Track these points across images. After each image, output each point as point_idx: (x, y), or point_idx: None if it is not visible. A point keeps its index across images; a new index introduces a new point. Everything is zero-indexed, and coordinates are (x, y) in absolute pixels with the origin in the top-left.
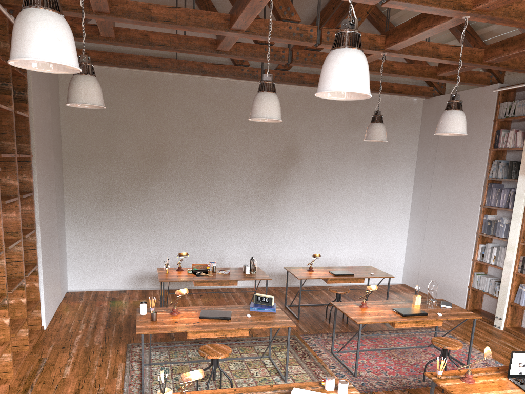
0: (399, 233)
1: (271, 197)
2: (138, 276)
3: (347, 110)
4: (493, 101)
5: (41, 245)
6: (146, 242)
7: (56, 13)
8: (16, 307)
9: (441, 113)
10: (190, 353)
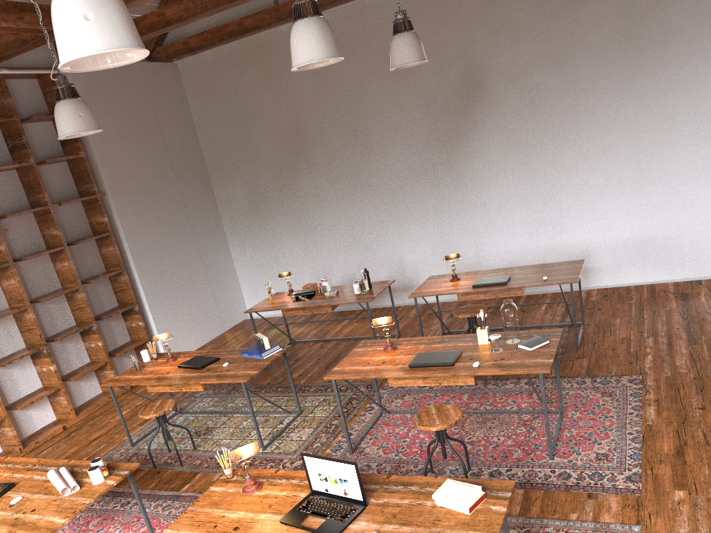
0: None
1: (453, 162)
2: None
3: None
4: None
5: (143, 282)
6: (309, 255)
7: None
8: (97, 350)
9: None
10: (235, 401)
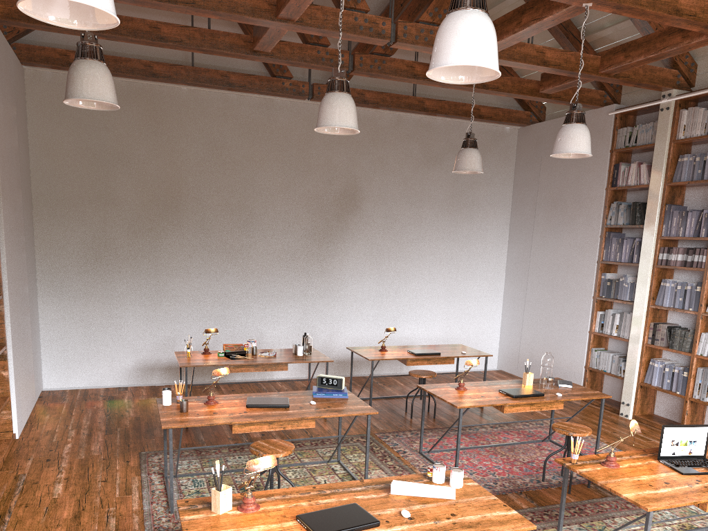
0: (492, 303)
1: (324, 256)
2: (144, 366)
3: (422, 141)
4: (609, 127)
5: (11, 318)
6: (154, 320)
7: None
8: None
9: (541, 144)
10: (230, 460)
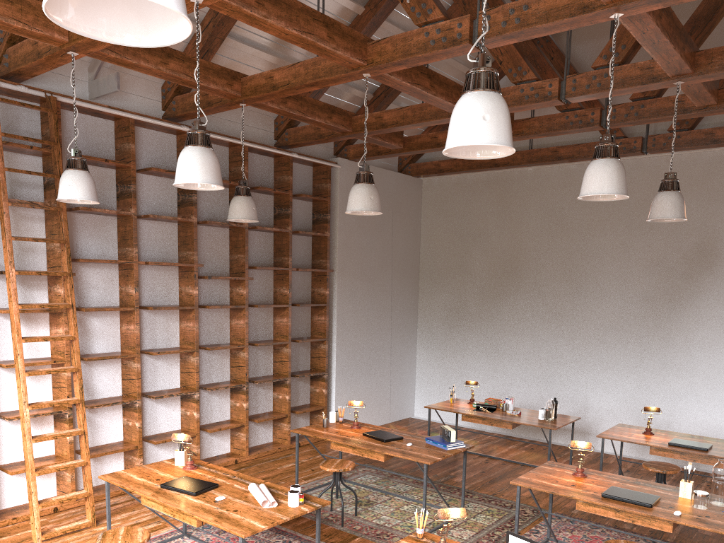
0: None
1: (666, 322)
2: None
3: None
4: None
5: (337, 355)
6: (491, 373)
7: (74, 170)
8: (282, 402)
9: None
10: (397, 485)
